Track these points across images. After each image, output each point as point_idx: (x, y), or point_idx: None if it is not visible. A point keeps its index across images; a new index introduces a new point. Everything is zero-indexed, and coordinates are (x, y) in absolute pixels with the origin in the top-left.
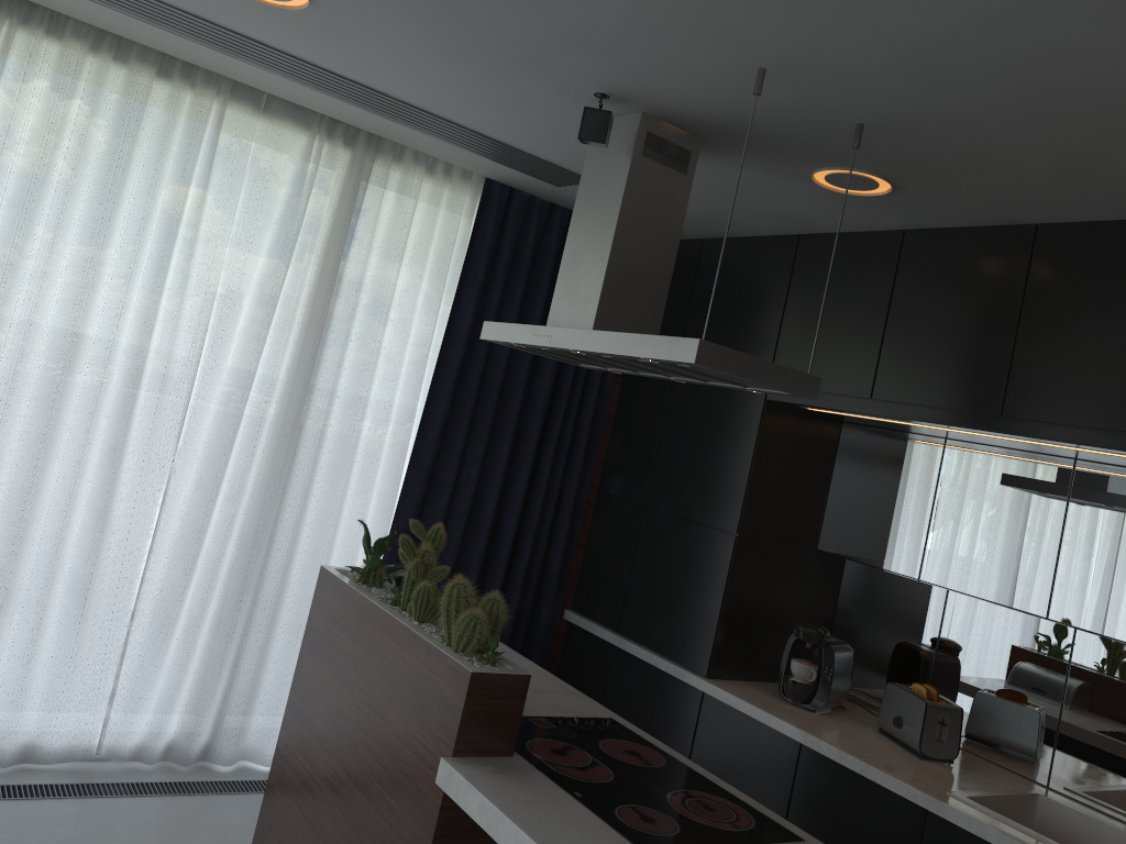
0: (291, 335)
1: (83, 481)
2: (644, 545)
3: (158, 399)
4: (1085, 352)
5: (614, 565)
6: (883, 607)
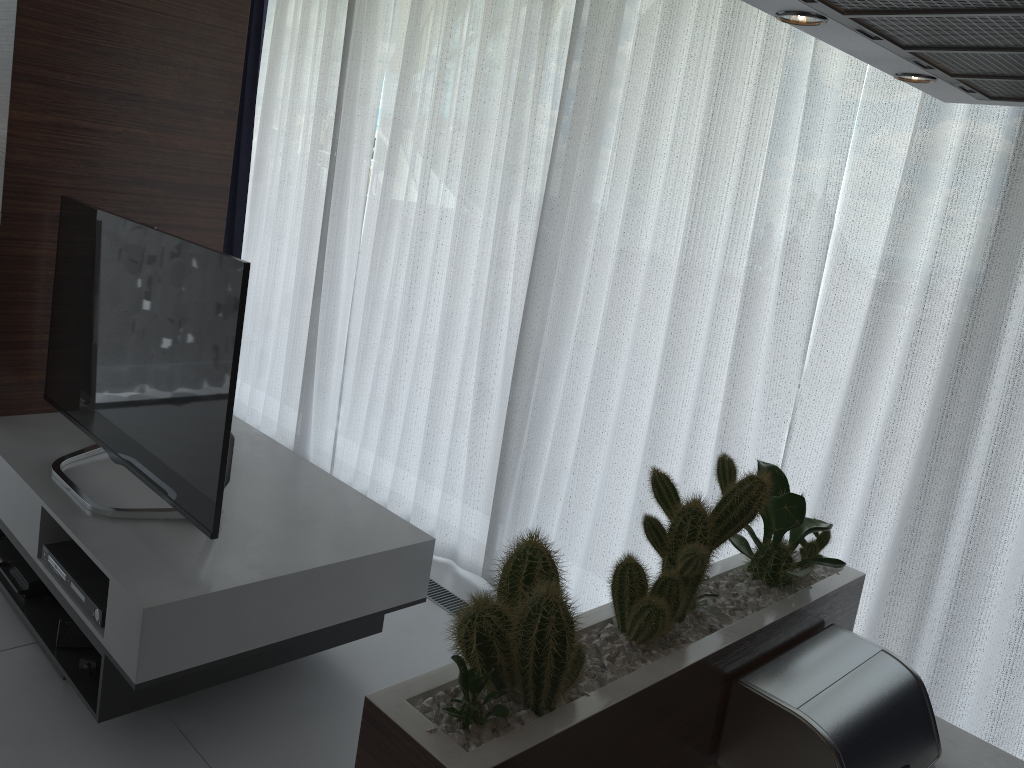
0: (970, 210)
1: (709, 399)
2: None
3: (777, 305)
4: None
5: None
6: None
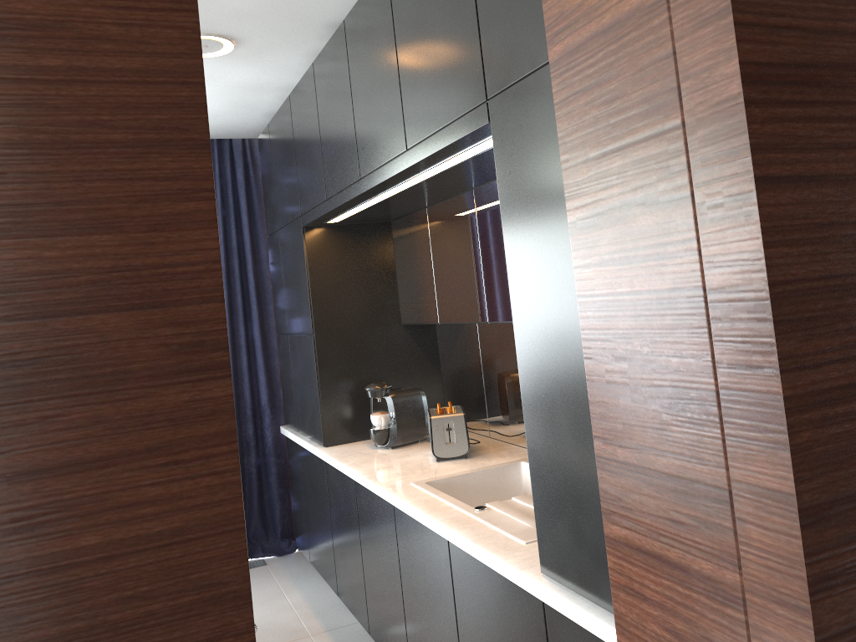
0: None
1: None
2: (293, 362)
3: None
4: (373, 106)
5: (289, 384)
6: (457, 351)
